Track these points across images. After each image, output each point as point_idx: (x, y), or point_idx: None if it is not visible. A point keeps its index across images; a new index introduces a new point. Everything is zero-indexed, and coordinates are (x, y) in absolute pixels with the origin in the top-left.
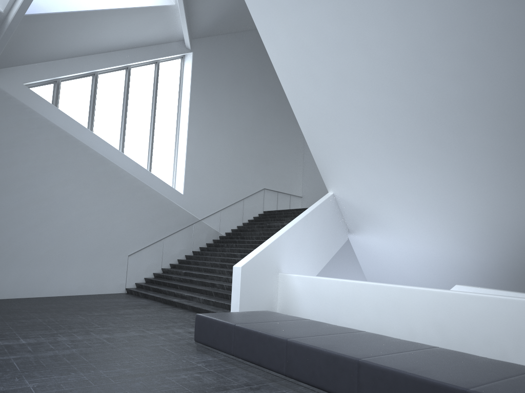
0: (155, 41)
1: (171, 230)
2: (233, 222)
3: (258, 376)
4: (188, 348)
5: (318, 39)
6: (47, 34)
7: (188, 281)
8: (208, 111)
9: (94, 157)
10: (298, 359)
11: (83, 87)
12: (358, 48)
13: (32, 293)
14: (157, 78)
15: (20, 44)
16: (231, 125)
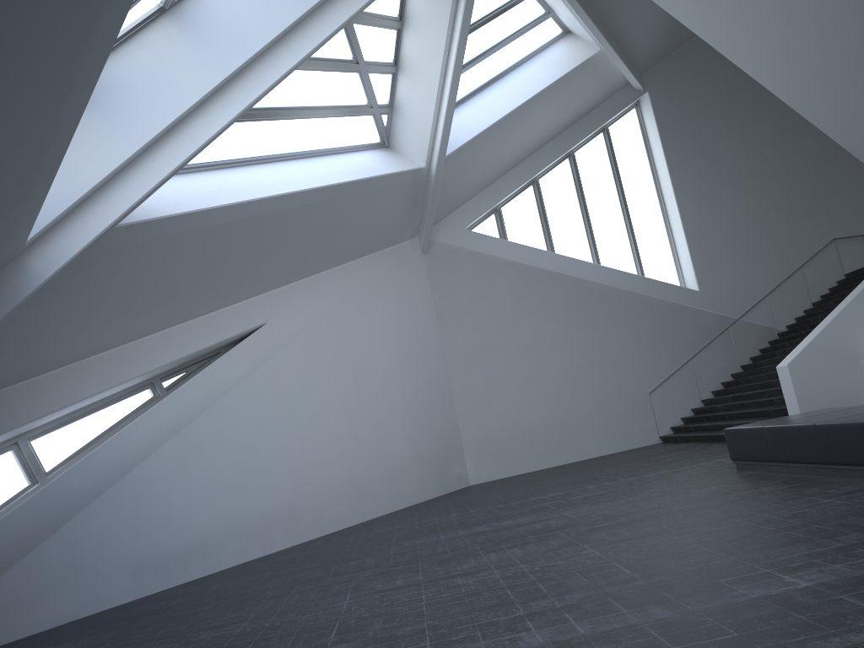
0: (591, 105)
1: (697, 344)
2: (793, 308)
3: (801, 475)
4: (727, 470)
5: (794, 25)
6: (470, 164)
7: (738, 406)
8: (699, 161)
9: (566, 282)
10: (831, 441)
11: (526, 202)
12: (854, 15)
13: (548, 463)
14: (611, 148)
15: (449, 189)
16: (742, 165)
